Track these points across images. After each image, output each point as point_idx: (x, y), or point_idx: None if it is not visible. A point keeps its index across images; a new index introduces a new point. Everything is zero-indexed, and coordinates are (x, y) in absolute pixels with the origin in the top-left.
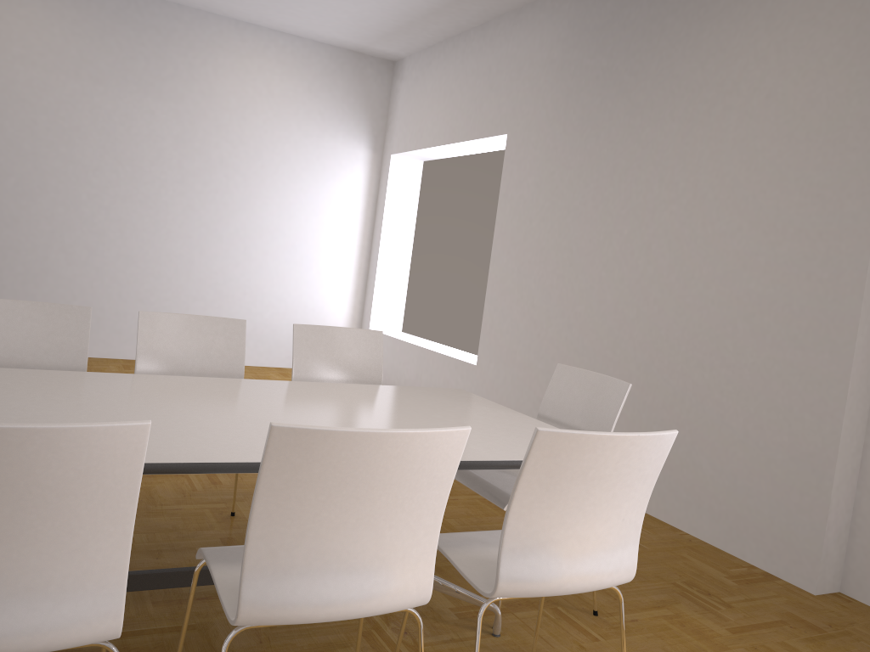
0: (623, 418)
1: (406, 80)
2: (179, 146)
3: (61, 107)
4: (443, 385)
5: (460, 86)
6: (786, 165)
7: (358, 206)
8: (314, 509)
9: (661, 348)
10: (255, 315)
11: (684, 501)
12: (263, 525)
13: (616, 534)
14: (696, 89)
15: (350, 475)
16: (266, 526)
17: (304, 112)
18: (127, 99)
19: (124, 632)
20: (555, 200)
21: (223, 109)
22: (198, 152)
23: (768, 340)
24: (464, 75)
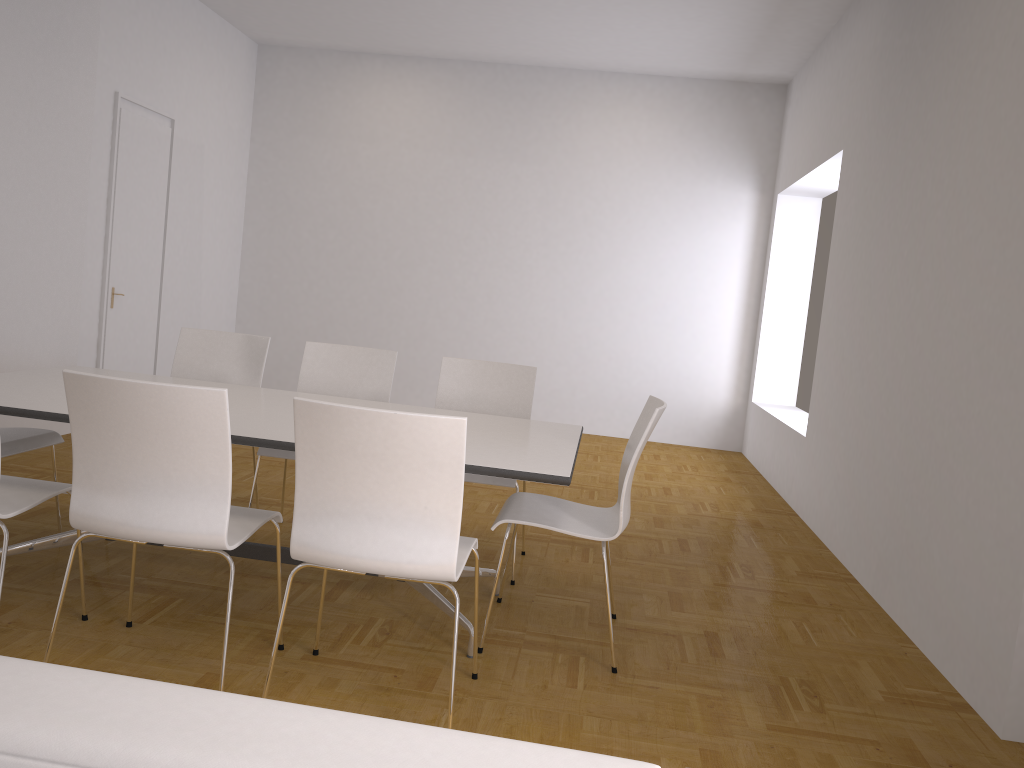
0: (886, 496)
1: (791, 104)
2: (543, 208)
3: (437, 182)
4: (785, 464)
5: (820, 100)
6: (1020, 133)
7: (741, 258)
8: (109, 443)
9: (917, 401)
10: (621, 382)
11: (918, 604)
12: (80, 451)
13: (418, 521)
14: (964, 52)
15: (124, 417)
16: (82, 453)
17: (675, 158)
18: (494, 168)
19: (179, 581)
20: (865, 224)
21: (586, 166)
22: (561, 212)
23: (991, 379)
24: (823, 87)
